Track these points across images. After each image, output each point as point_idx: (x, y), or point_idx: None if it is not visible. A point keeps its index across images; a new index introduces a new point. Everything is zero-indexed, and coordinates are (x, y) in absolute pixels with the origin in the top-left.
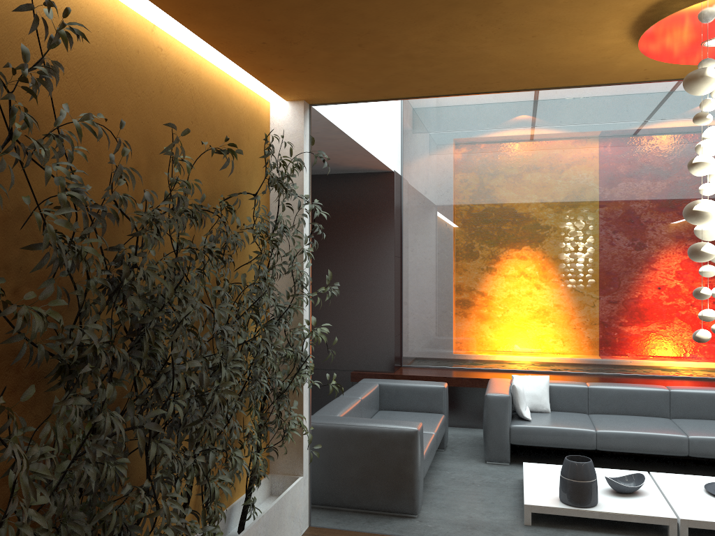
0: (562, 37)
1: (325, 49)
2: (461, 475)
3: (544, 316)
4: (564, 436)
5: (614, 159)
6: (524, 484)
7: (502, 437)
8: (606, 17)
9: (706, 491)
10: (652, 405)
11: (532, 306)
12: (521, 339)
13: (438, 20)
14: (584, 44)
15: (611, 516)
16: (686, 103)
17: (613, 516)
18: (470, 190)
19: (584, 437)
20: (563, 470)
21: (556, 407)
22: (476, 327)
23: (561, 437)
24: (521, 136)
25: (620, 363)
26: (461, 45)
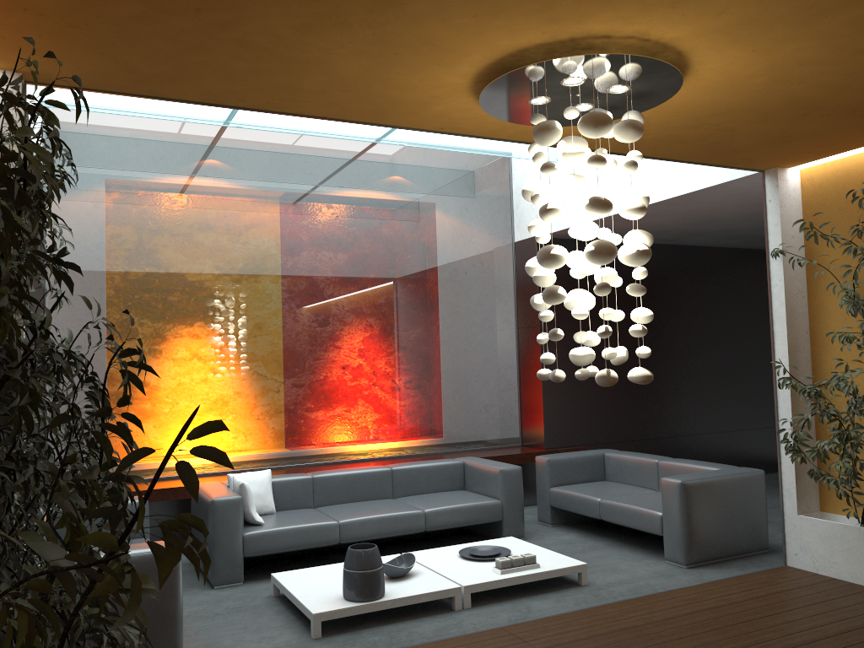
0: (419, 62)
1: (145, 1)
2: (195, 609)
3: (242, 403)
4: (306, 534)
5: (313, 222)
6: (294, 595)
7: (234, 551)
8: (475, 51)
9: (462, 558)
10: (377, 486)
11: (227, 392)
12: (215, 433)
13: (324, 4)
14: (429, 76)
15: (403, 602)
16: (379, 172)
17: (405, 600)
18: (145, 246)
19: (327, 531)
20: (350, 562)
21: (279, 506)
22: (156, 424)
23: (303, 536)
24: (211, 184)
25: (325, 450)
26: (316, 43)
